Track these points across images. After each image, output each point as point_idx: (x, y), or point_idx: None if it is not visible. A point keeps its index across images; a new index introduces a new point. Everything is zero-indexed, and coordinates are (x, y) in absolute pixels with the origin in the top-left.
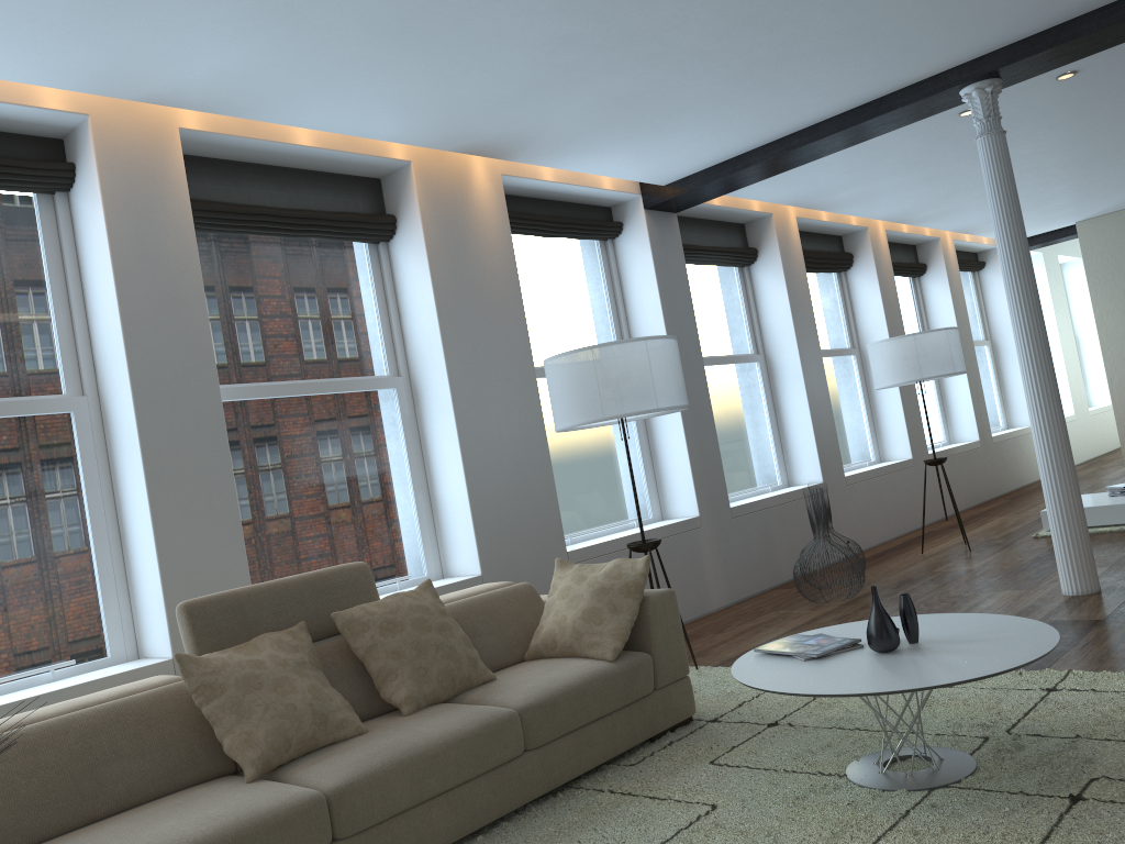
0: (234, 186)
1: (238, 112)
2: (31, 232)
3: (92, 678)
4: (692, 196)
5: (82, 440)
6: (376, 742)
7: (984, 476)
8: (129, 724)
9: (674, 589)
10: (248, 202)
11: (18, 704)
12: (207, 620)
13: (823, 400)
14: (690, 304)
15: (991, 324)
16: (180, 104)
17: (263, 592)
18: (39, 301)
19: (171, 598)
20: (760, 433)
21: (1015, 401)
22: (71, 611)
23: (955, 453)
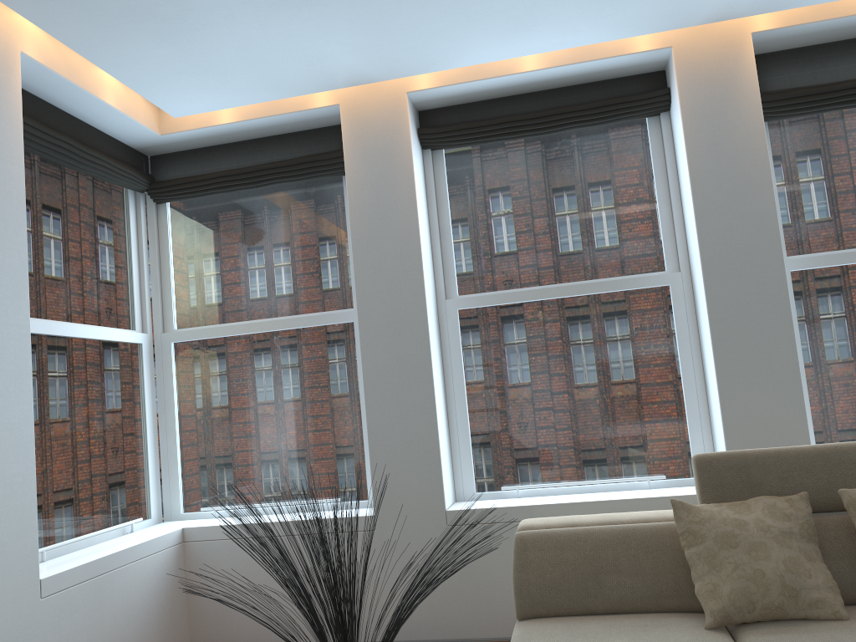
0: (820, 68)
1: (798, 2)
2: (642, 148)
3: (665, 494)
4: None
5: (676, 306)
6: (839, 635)
7: None
8: (630, 547)
9: None
10: (835, 80)
11: (608, 503)
12: (711, 474)
13: None
14: None
15: None
16: (739, 15)
17: (770, 457)
18: (647, 201)
19: (731, 442)
20: None
21: None
22: (665, 438)
23: None
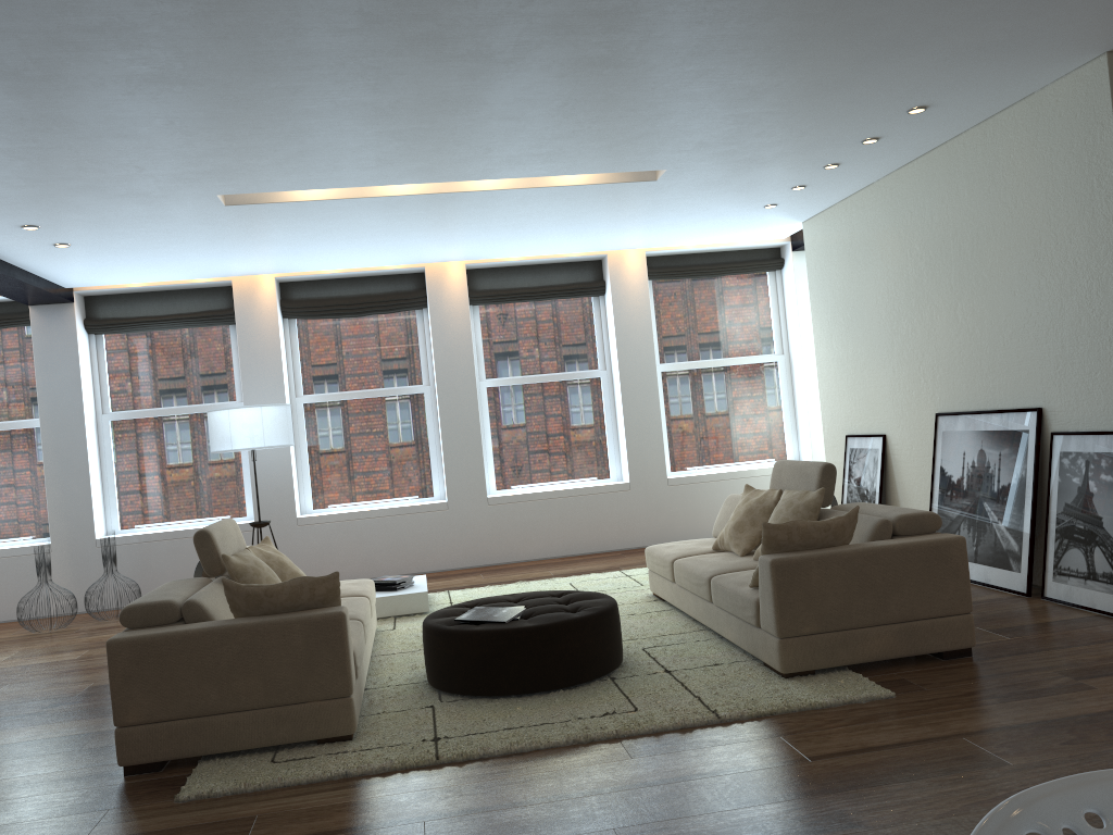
0: None
1: None
2: None
3: None
4: (31, 299)
5: None
6: None
7: (627, 522)
8: None
9: (4, 595)
10: None
11: None
12: None
13: (276, 448)
14: (76, 377)
15: (788, 335)
16: None
17: None
18: None
19: None
20: (225, 472)
21: (802, 431)
22: None
23: (555, 496)
